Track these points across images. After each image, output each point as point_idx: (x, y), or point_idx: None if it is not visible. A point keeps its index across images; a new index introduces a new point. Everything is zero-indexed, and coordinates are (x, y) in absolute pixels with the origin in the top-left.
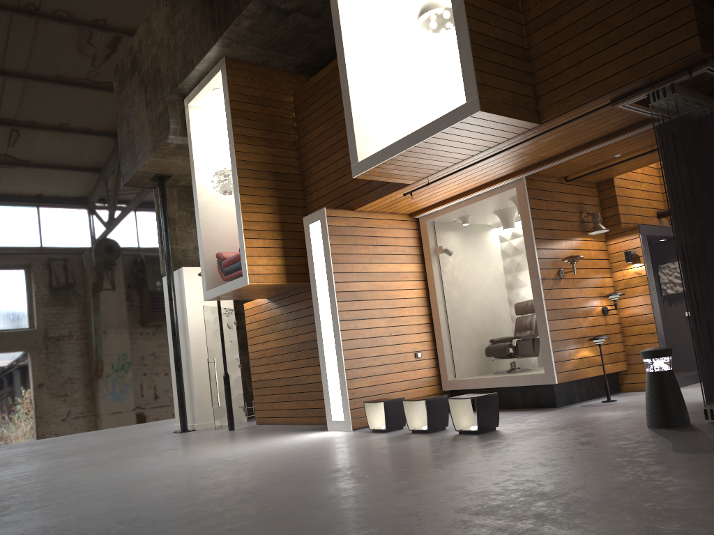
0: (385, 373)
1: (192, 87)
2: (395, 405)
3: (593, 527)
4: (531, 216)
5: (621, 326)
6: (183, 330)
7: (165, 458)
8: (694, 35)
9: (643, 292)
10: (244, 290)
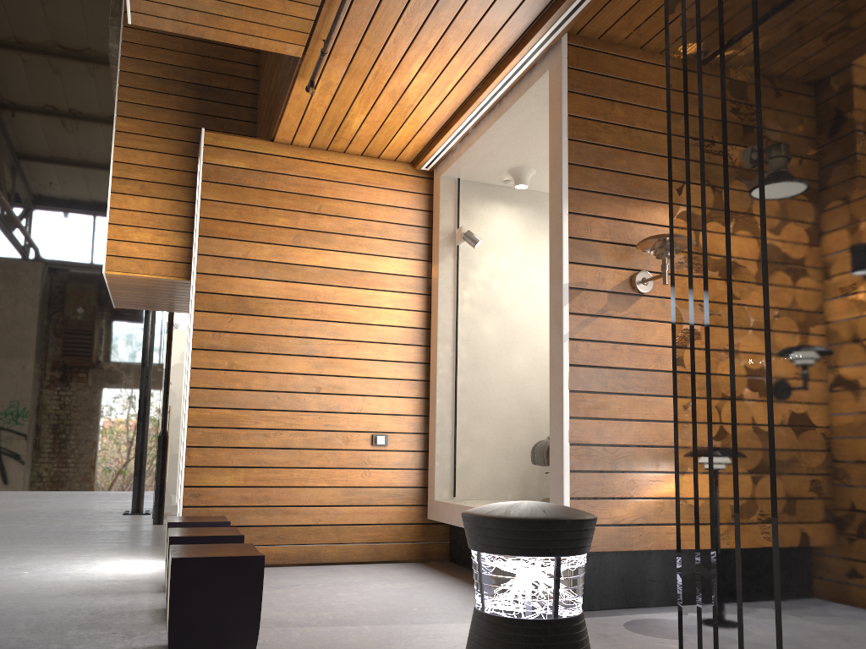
0: (288, 466)
1: None
2: None
3: None
4: (569, 134)
5: None
6: None
7: None
8: None
9: None
10: (131, 288)
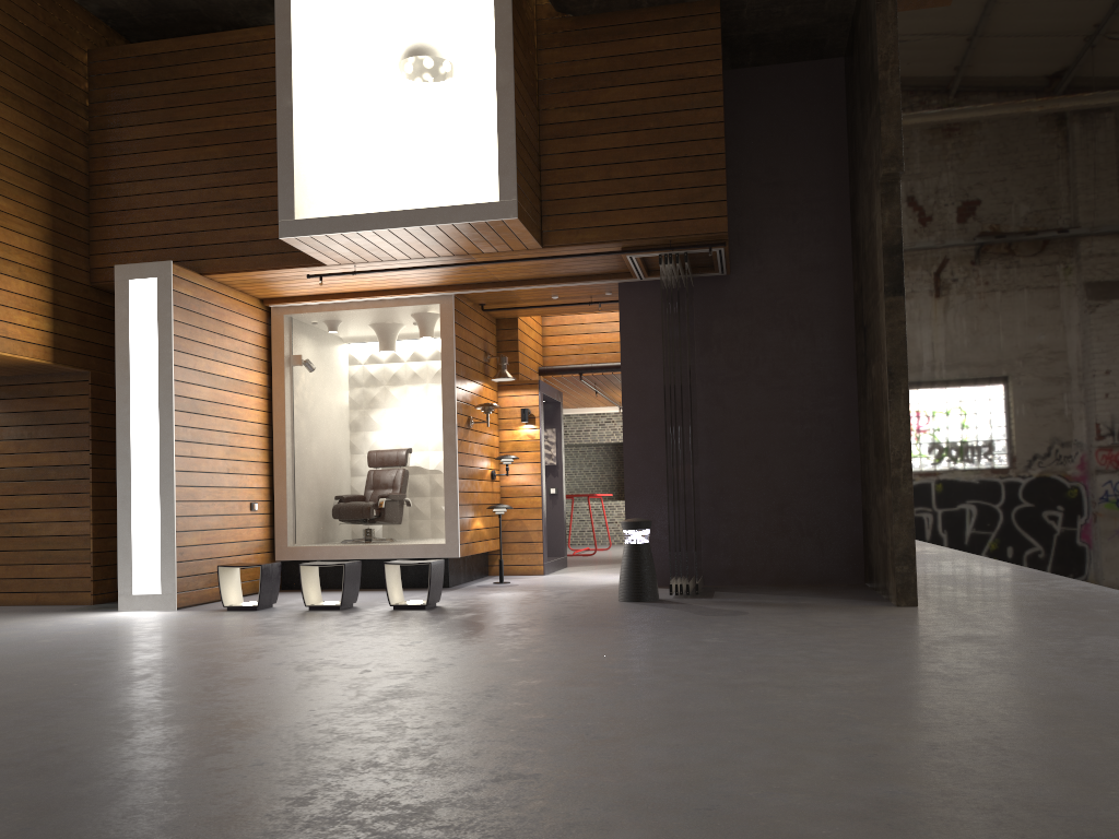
0: (219, 528)
1: None
2: (271, 572)
3: (779, 654)
4: (455, 345)
5: (501, 496)
6: None
7: None
8: (723, 216)
9: (534, 459)
10: None
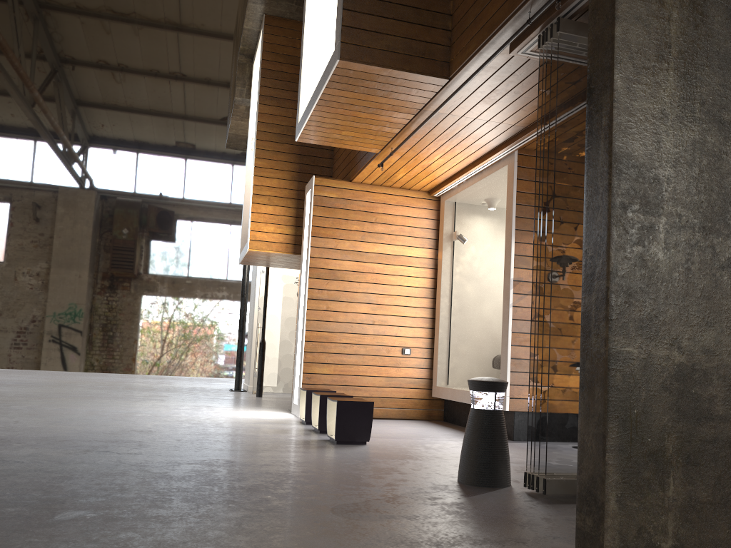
0: (357, 364)
1: (253, 48)
2: None
3: None
4: (516, 201)
5: None
6: (254, 293)
7: (122, 404)
8: None
9: None
10: (257, 256)
